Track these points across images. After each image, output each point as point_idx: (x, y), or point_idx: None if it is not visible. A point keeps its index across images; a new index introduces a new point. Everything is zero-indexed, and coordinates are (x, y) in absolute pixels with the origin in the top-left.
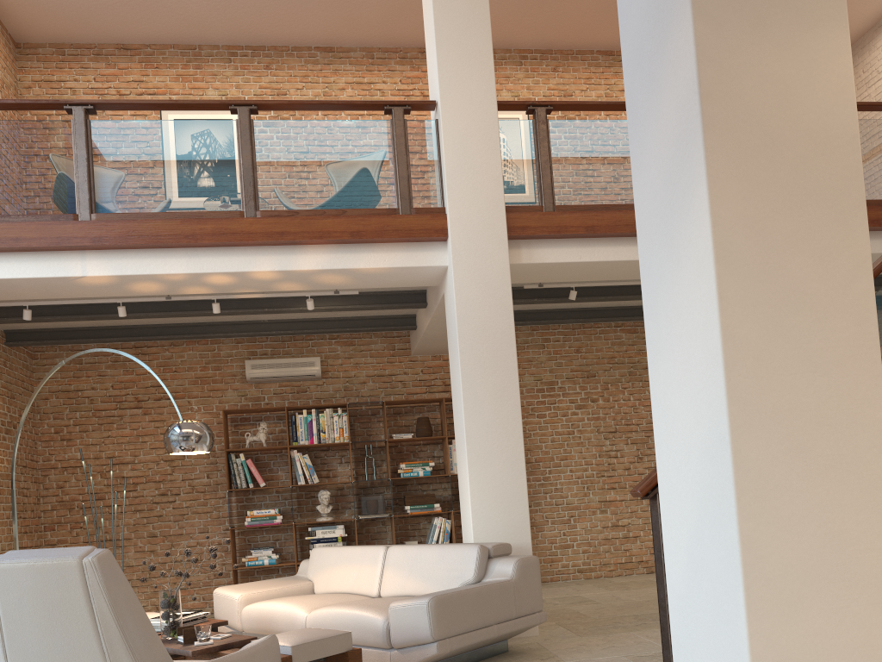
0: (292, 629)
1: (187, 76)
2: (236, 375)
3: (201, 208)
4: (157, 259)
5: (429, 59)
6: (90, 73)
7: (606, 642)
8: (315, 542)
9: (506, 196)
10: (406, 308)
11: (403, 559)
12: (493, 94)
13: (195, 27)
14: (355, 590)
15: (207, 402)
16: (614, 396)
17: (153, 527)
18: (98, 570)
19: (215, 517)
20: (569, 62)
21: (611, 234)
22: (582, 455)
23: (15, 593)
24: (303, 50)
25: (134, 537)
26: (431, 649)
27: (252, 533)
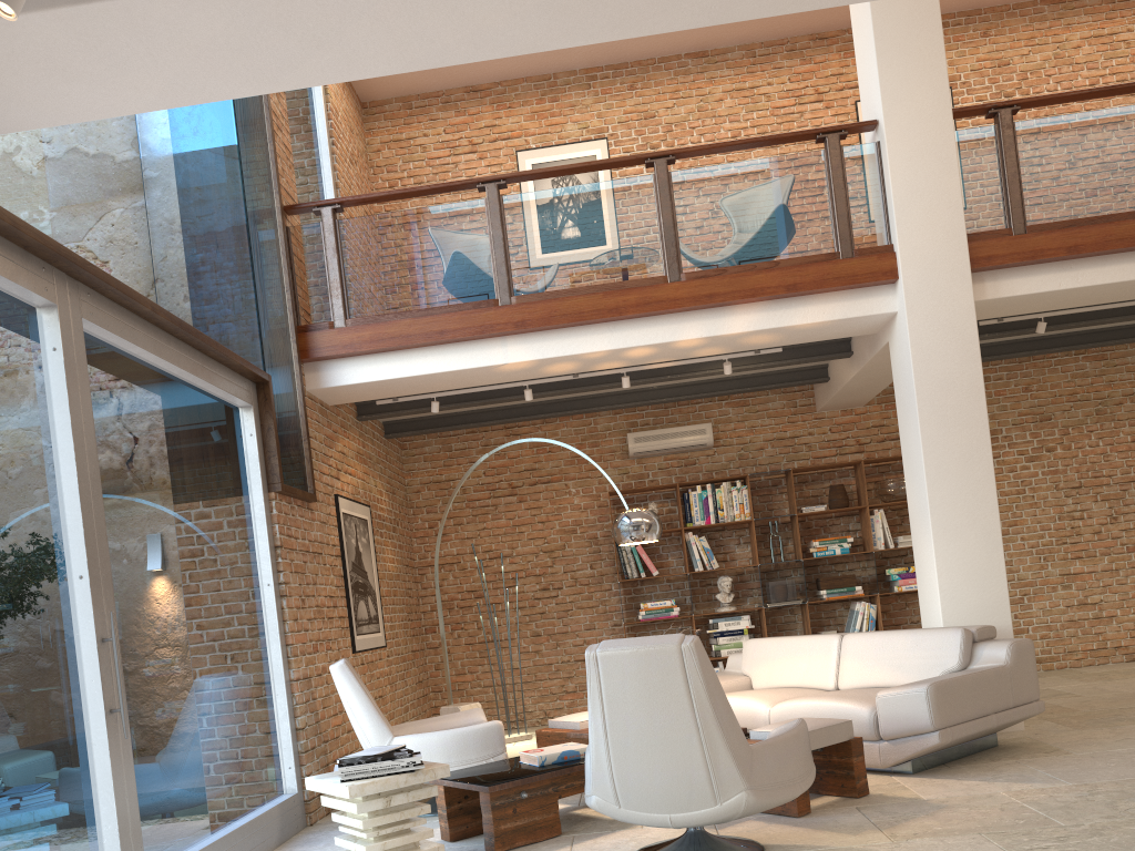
0: (752, 725)
1: (542, 112)
2: (615, 451)
3: (620, 277)
4: (578, 338)
5: (862, 69)
6: (440, 125)
7: (1116, 735)
8: (718, 636)
9: (965, 221)
10: (826, 360)
11: (864, 648)
12: (948, 102)
13: (553, 54)
14: (805, 683)
15: (585, 484)
16: (1077, 443)
17: (536, 626)
18: (695, 654)
19: (601, 612)
20: (1004, 21)
21: (1100, 253)
22: (1036, 519)
23: (619, 676)
24: (671, 60)
25: (517, 637)
26: (931, 739)
27: (643, 628)
